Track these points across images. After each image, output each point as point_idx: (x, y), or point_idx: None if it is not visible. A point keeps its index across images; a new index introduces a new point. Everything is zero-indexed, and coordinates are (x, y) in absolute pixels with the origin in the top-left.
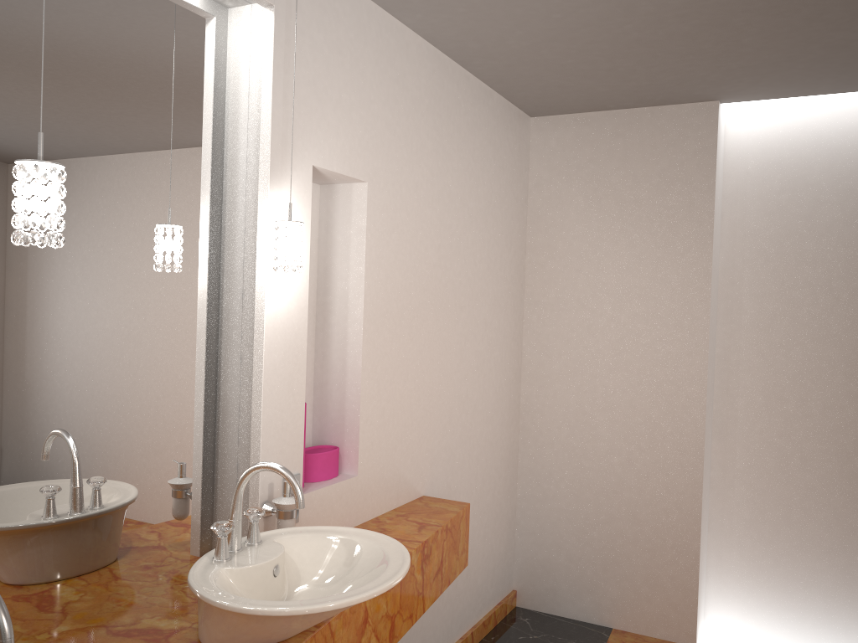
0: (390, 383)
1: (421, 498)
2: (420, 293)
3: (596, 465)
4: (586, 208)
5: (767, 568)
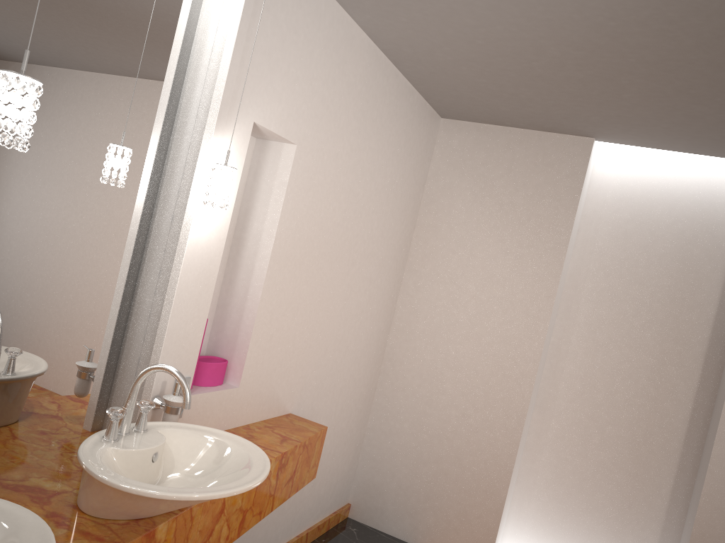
0: (282, 315)
1: (287, 415)
2: (321, 245)
3: (437, 414)
4: (471, 202)
5: (556, 522)
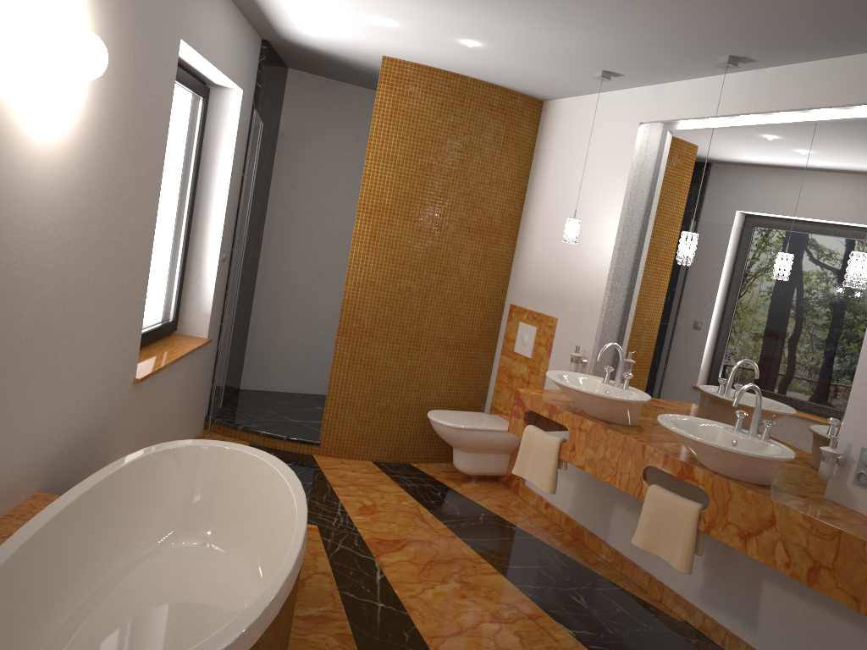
0: None
1: None
2: None
3: None
4: None
5: None
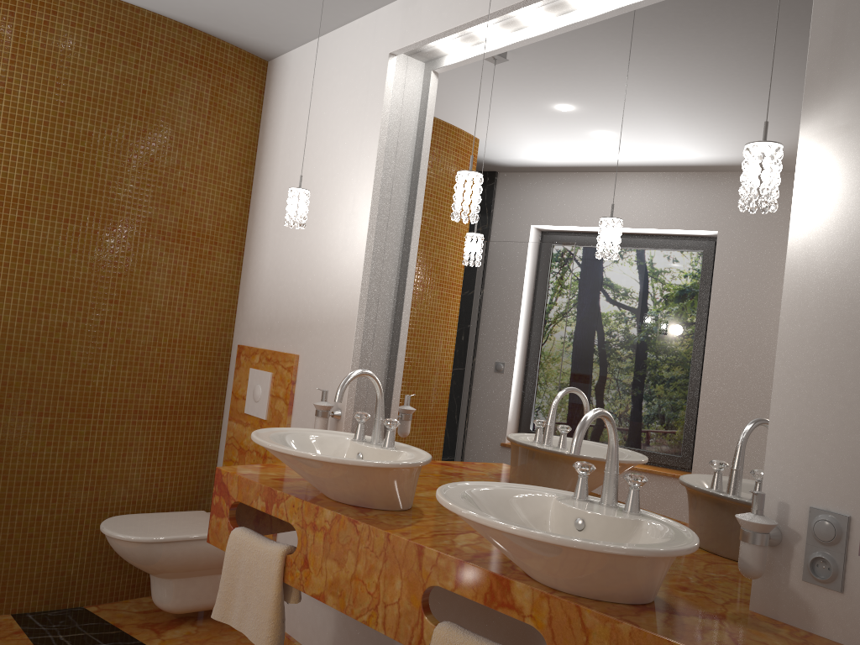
0: None
1: None
2: None
3: None
4: None
5: None
